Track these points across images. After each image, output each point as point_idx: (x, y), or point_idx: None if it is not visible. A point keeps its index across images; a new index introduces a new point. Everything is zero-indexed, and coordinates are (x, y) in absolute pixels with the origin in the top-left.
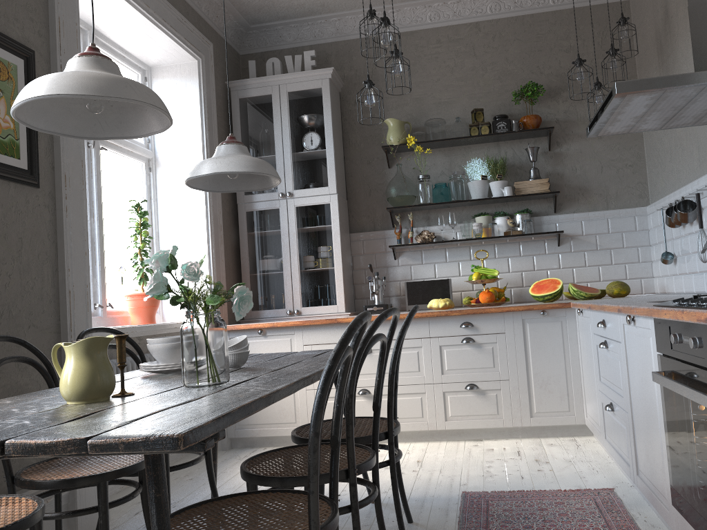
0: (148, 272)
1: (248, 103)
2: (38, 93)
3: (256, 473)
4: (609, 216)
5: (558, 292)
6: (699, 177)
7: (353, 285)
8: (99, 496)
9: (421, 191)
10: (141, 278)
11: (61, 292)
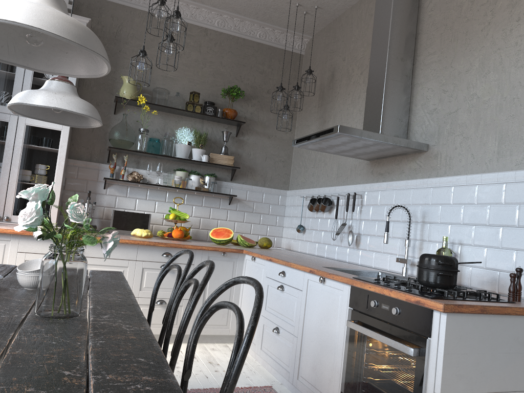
0: None
1: None
2: (14, 18)
3: None
4: (264, 191)
5: (231, 239)
6: (335, 184)
7: (61, 202)
8: None
9: (140, 141)
10: None
11: None
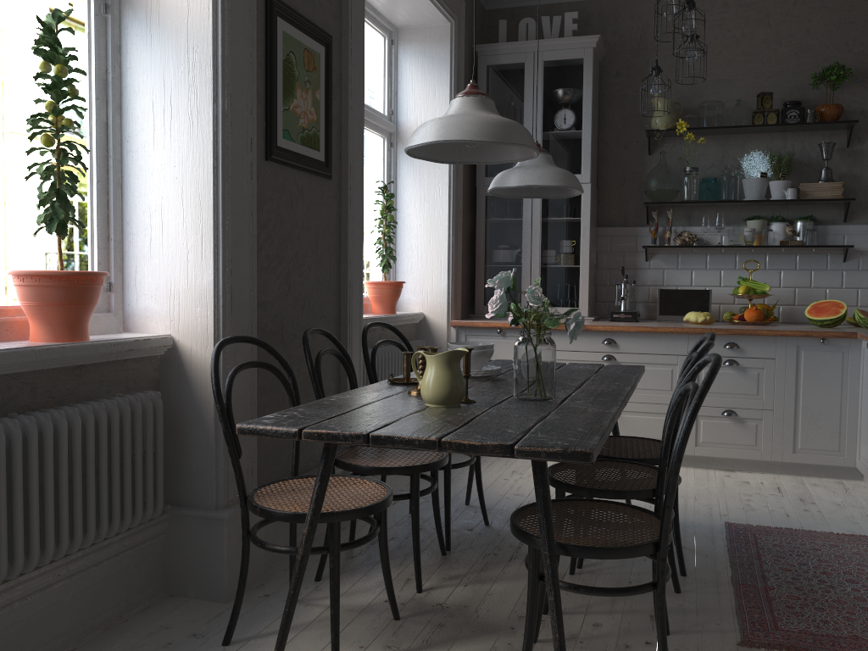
0: (392, 259)
1: (496, 72)
2: (444, 137)
3: (566, 482)
4: None
5: (841, 317)
6: None
7: (595, 286)
8: (413, 485)
9: (687, 186)
10: (384, 265)
11: (342, 284)
